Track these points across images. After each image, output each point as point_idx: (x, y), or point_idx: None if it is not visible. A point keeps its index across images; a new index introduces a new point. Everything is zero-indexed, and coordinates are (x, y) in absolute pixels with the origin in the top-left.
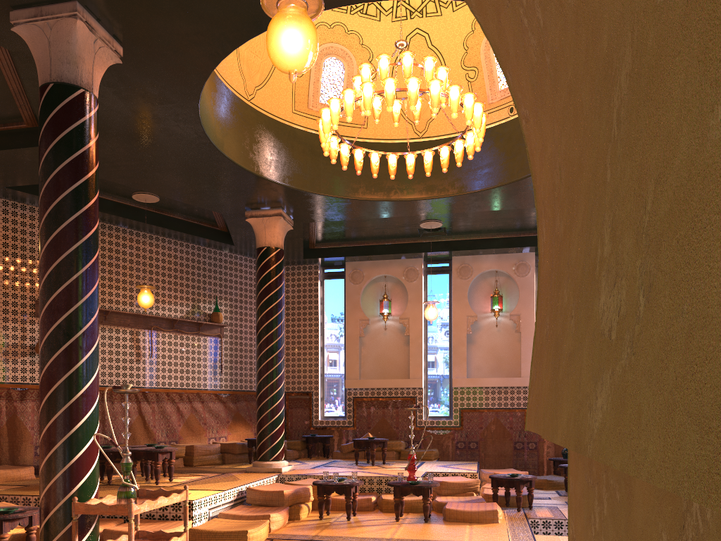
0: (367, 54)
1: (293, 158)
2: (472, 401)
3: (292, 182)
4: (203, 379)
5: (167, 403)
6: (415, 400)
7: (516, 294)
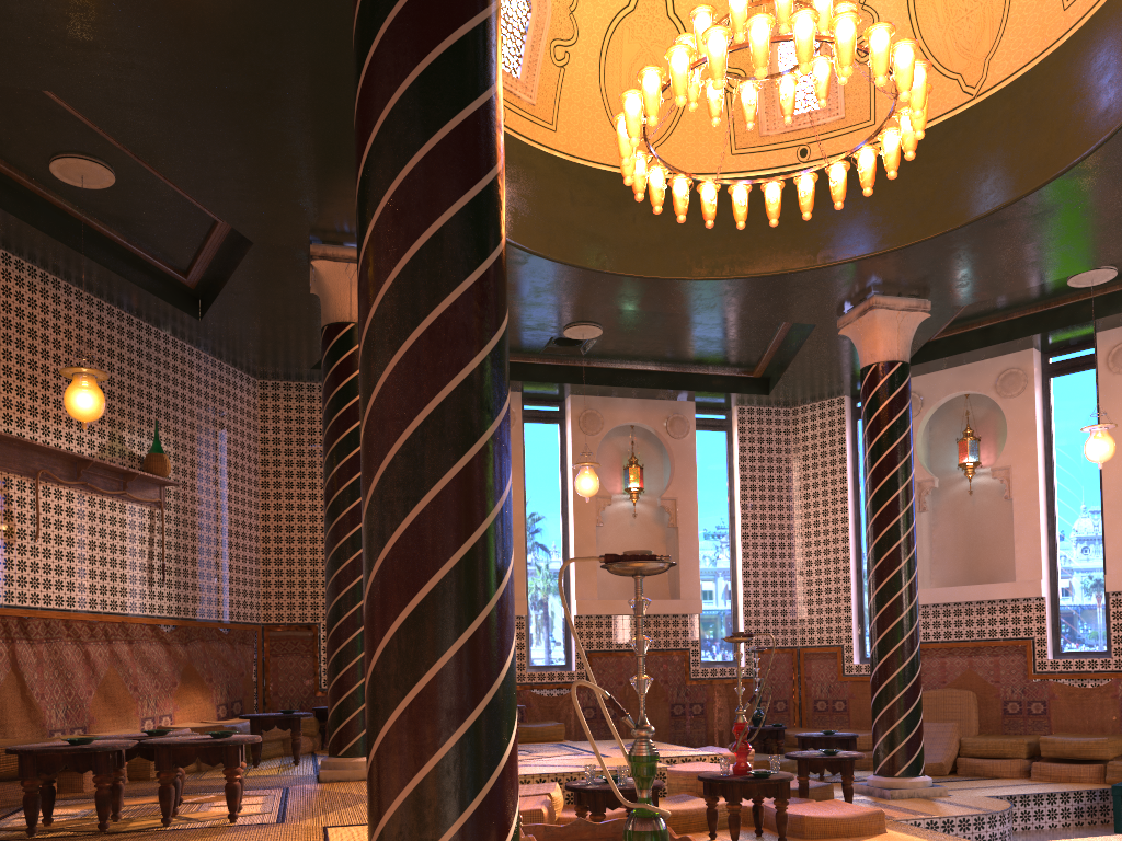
0: None
1: None
2: (605, 638)
3: None
4: (131, 593)
5: (67, 645)
6: None
7: (656, 466)
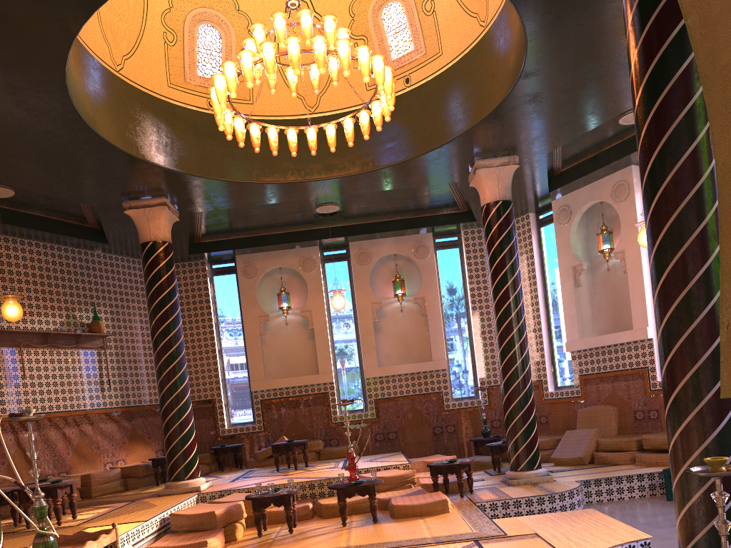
0: (245, 21)
1: (175, 138)
2: (386, 390)
3: (177, 166)
4: (90, 398)
5: (51, 430)
6: (327, 396)
7: (417, 276)
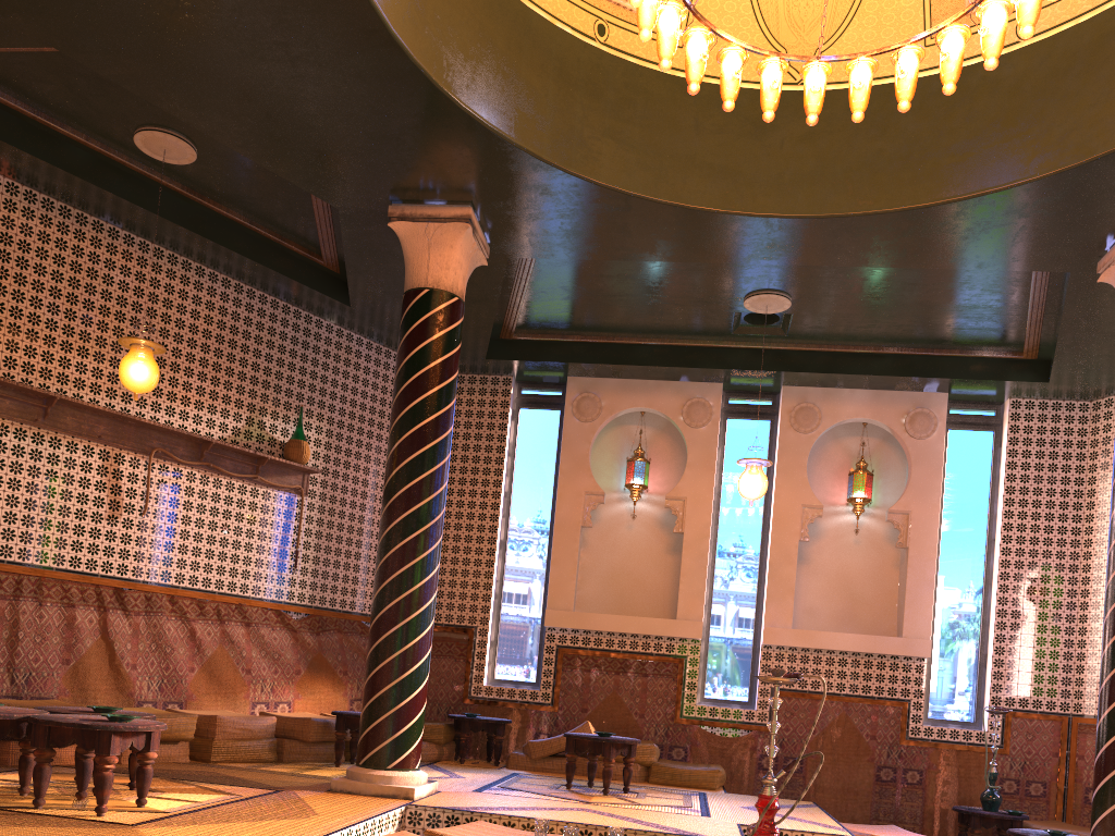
0: None
1: (518, 76)
2: None
3: (512, 129)
4: (255, 576)
5: (170, 620)
6: (682, 663)
7: (897, 474)
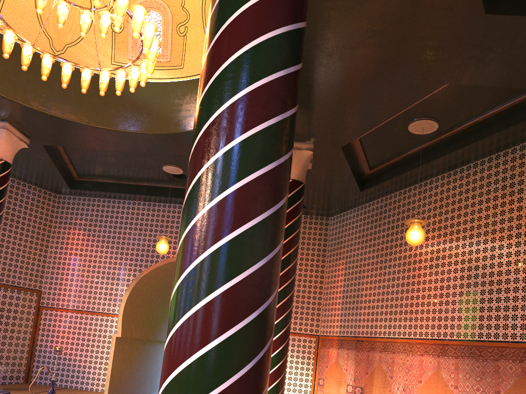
0: None
1: None
2: None
3: None
4: None
5: None
6: None
7: None
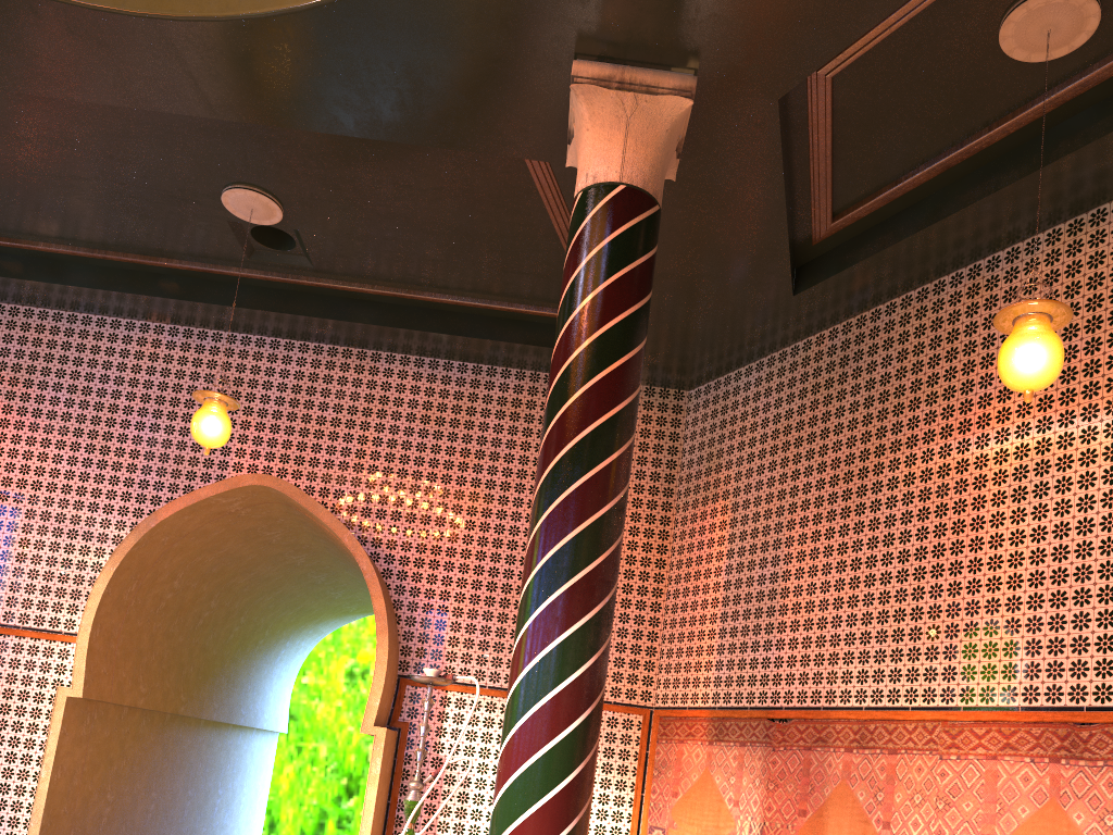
0: None
1: None
2: None
3: None
4: None
5: None
6: None
7: None
